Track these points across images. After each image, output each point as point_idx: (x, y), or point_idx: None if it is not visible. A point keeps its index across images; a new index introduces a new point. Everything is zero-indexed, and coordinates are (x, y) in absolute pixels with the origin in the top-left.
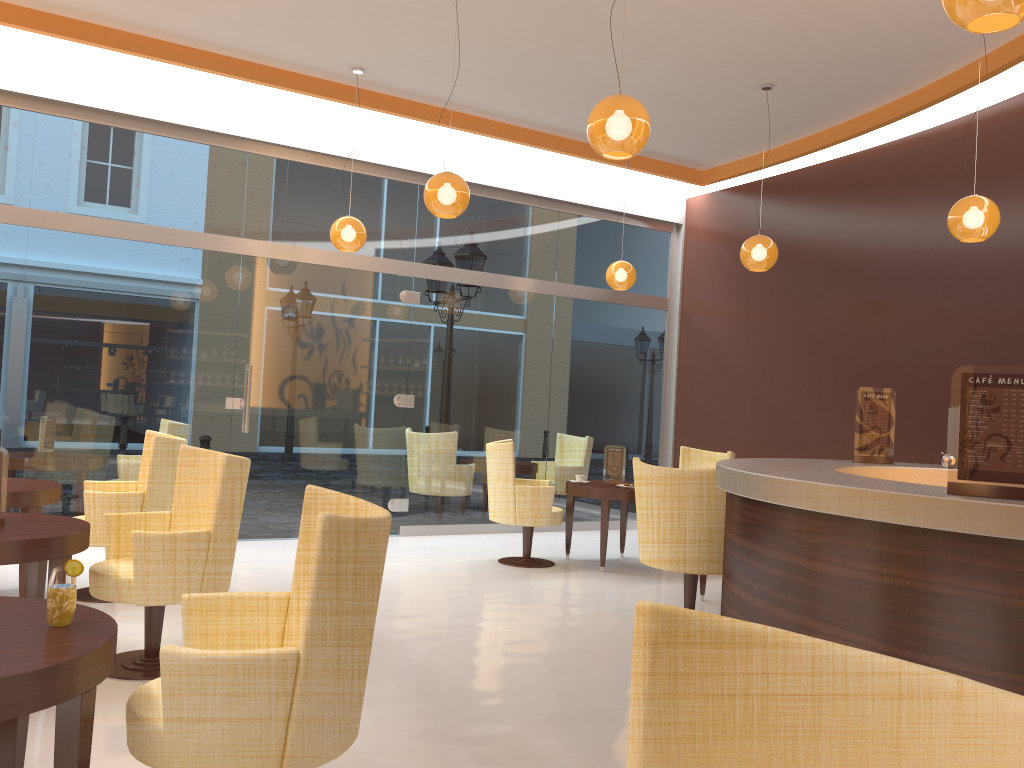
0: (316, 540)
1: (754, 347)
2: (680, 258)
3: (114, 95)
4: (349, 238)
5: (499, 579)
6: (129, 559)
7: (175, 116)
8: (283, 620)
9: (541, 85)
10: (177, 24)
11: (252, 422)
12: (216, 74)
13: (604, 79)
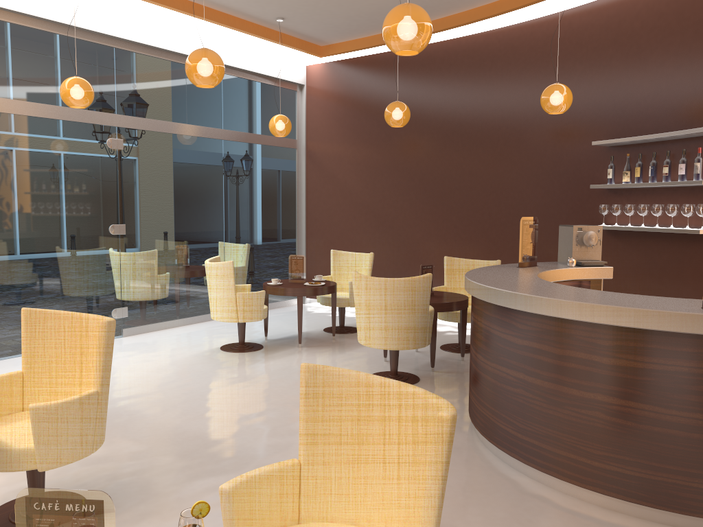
0: (442, 439)
1: (366, 176)
2: (304, 110)
3: None
4: (81, 97)
5: (238, 366)
6: None
7: None
8: (298, 485)
9: None
10: None
11: None
12: None
13: None
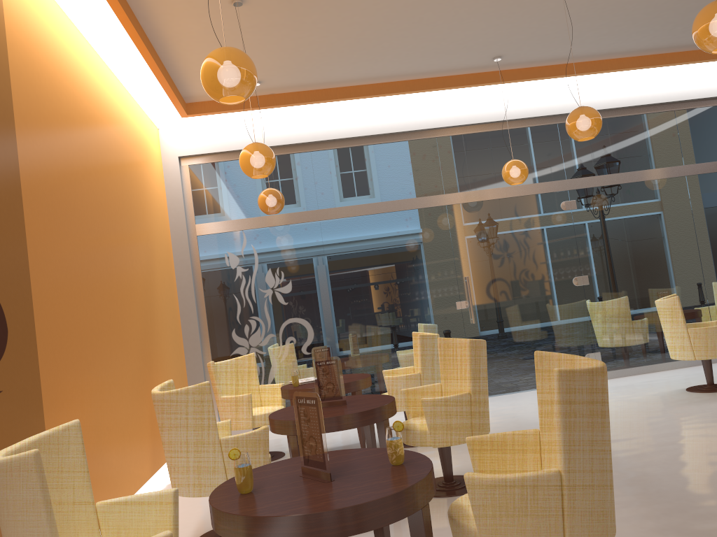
0: (555, 389)
1: None
2: None
3: (350, 127)
4: (516, 175)
5: (691, 404)
6: (421, 417)
7: (387, 128)
8: (538, 449)
9: (638, 20)
10: (377, 70)
11: (476, 315)
12: (406, 93)
13: None
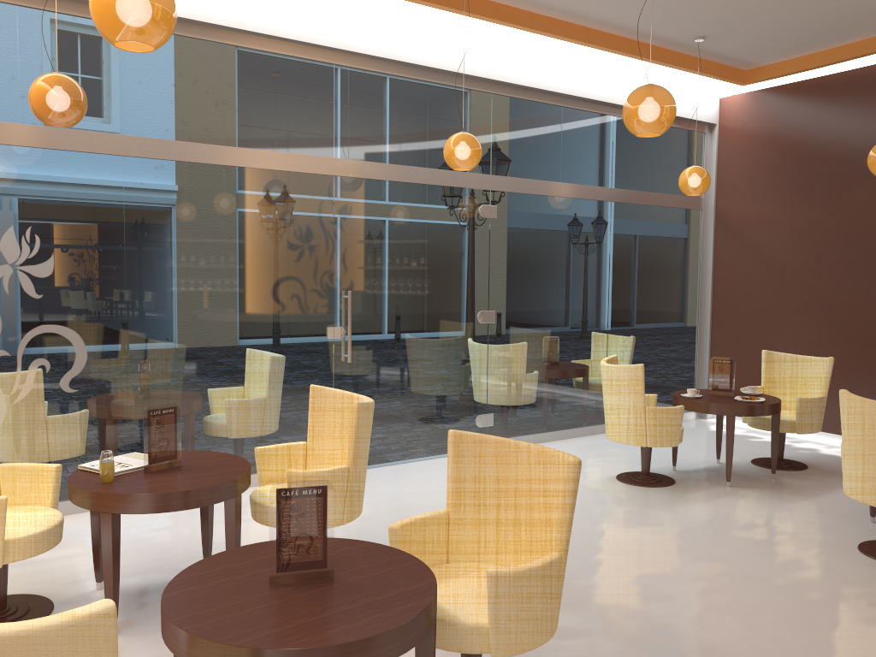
0: None
1: (809, 246)
2: (714, 158)
3: (202, 3)
4: (469, 156)
5: (652, 508)
6: None
7: (264, 26)
8: None
9: None
10: None
11: (352, 350)
12: None
13: None
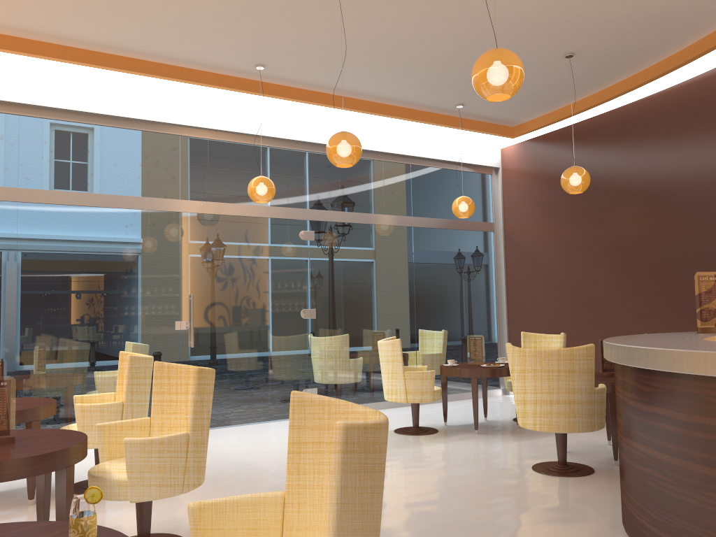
0: (336, 450)
1: (565, 253)
2: (500, 192)
3: (77, 98)
4: (263, 192)
5: (401, 447)
6: (119, 460)
7: (124, 111)
8: (281, 519)
9: (398, 68)
10: (123, 40)
11: (196, 339)
12: (154, 77)
13: (446, 59)
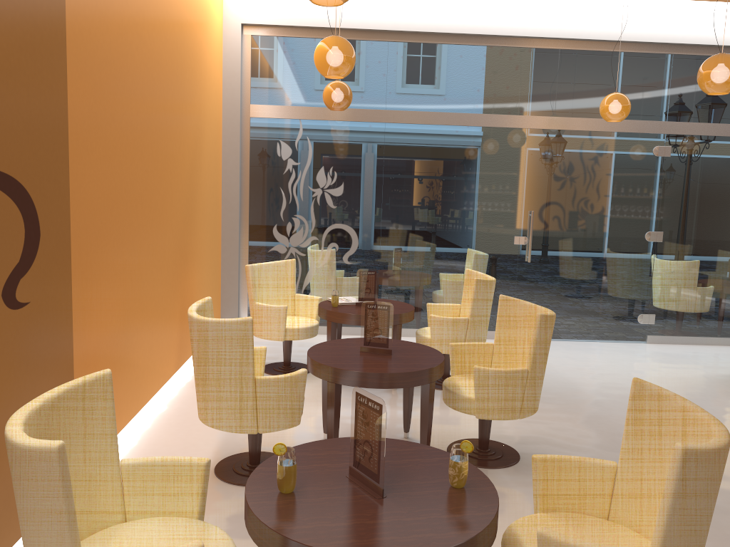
0: (673, 467)
1: None
2: None
3: (437, 20)
4: (616, 111)
5: None
6: (466, 377)
7: (479, 28)
8: (611, 485)
9: None
10: None
11: (533, 254)
12: None
13: None
